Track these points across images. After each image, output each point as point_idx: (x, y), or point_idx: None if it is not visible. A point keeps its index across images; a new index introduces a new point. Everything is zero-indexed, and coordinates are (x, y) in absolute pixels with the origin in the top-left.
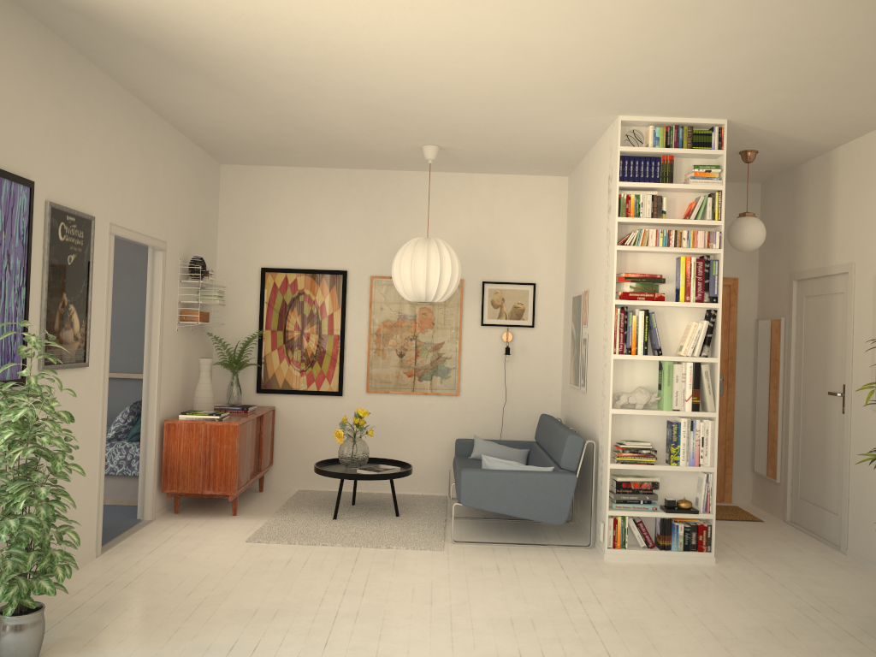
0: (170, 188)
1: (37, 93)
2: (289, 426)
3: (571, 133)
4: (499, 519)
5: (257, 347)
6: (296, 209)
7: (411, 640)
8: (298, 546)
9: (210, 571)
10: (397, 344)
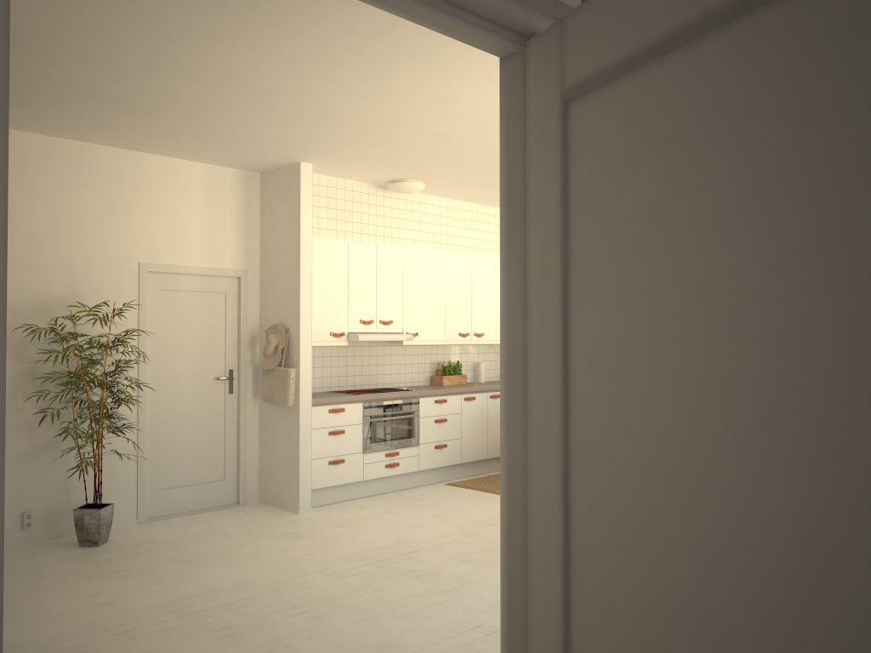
0: None
1: None
2: None
3: None
4: None
5: None
6: None
7: (335, 649)
8: None
9: None
10: None
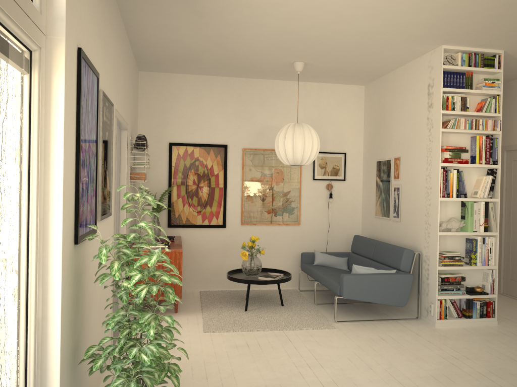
0: (128, 85)
1: (97, 4)
2: (190, 249)
3: (399, 56)
4: (345, 303)
5: (167, 196)
6: (192, 103)
7: None
8: (242, 332)
9: (202, 357)
10: (260, 192)
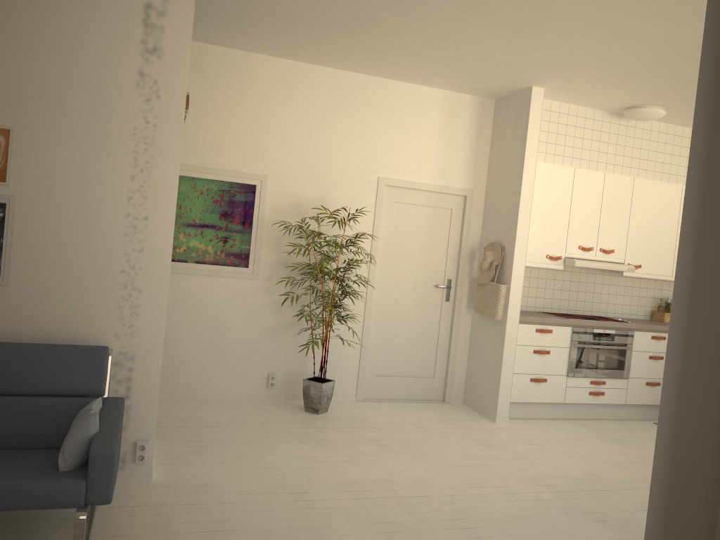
0: None
1: None
2: None
3: None
4: None
5: None
6: None
7: None
8: None
9: None
10: None
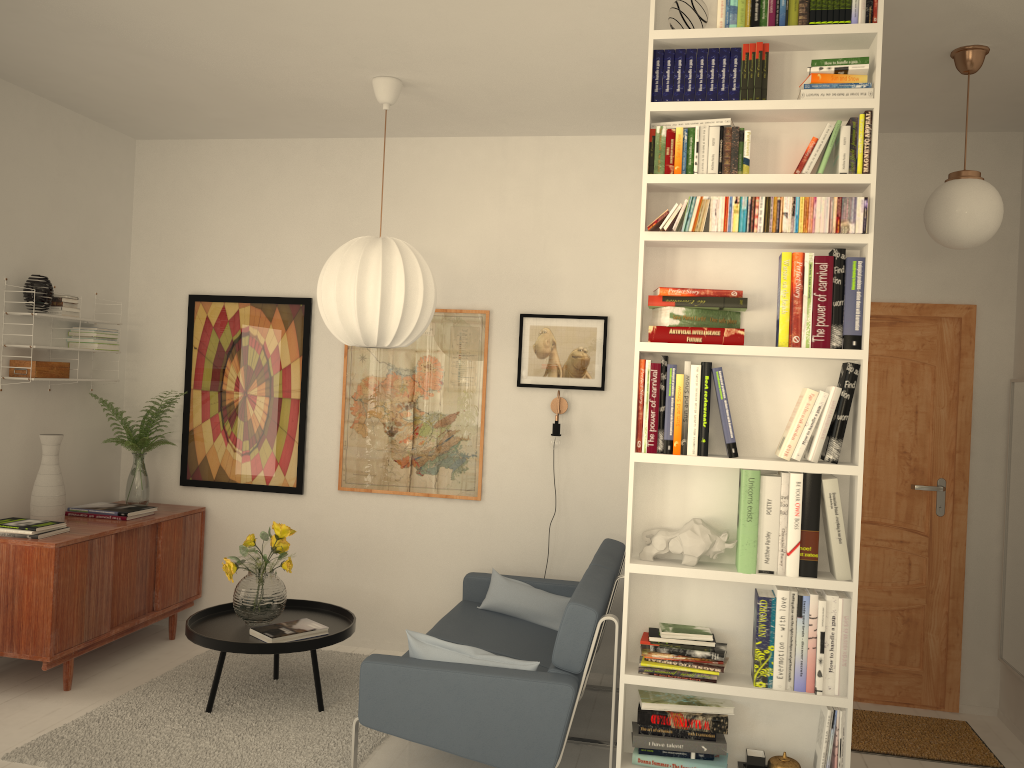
0: None
1: None
2: (226, 538)
3: (594, 27)
4: None
5: (184, 416)
6: (240, 203)
7: None
8: None
9: None
10: (385, 414)
